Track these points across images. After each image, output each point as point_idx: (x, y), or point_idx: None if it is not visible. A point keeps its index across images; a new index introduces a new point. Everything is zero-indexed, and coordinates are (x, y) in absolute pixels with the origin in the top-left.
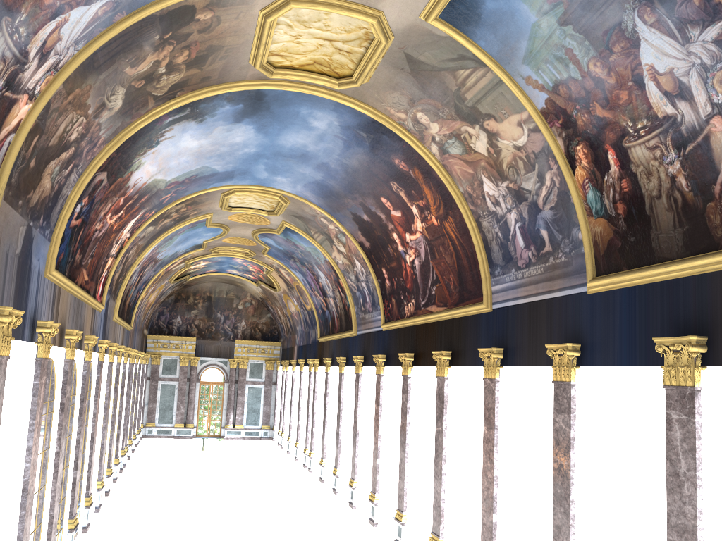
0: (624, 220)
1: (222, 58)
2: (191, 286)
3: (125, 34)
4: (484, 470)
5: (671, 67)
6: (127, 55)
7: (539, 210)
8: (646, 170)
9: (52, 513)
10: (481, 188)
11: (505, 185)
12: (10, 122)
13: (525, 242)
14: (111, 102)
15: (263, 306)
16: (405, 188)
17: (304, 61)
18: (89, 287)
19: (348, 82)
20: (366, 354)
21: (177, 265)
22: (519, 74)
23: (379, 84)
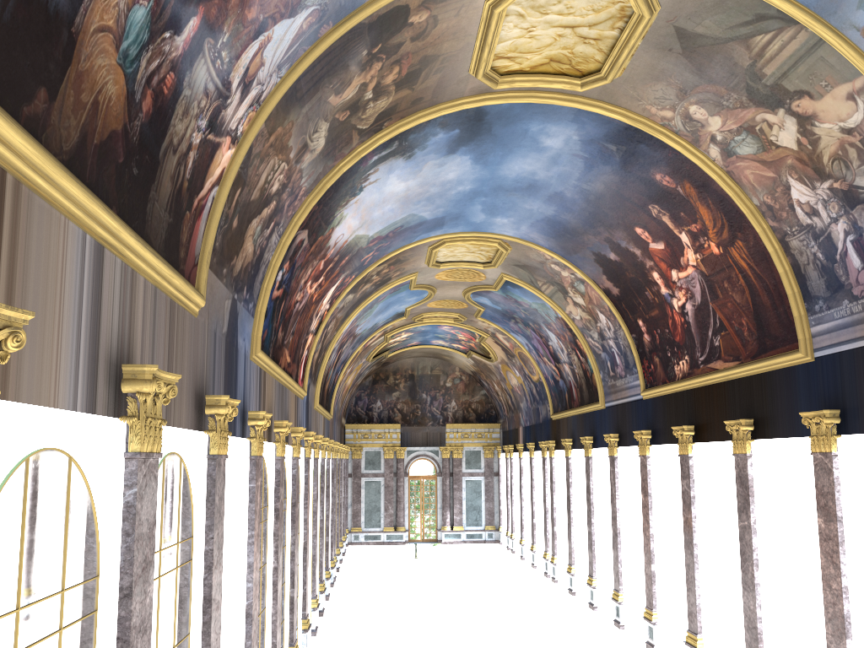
0: None
1: (437, 71)
2: (390, 364)
3: (330, 53)
4: (825, 579)
5: None
6: (331, 79)
7: None
8: None
9: (274, 640)
10: (788, 195)
11: (826, 186)
12: (213, 173)
13: (863, 261)
14: (313, 142)
15: (475, 381)
16: (669, 211)
17: (538, 61)
18: (291, 370)
19: (595, 80)
20: (622, 431)
21: (376, 339)
22: (851, 25)
23: (636, 76)
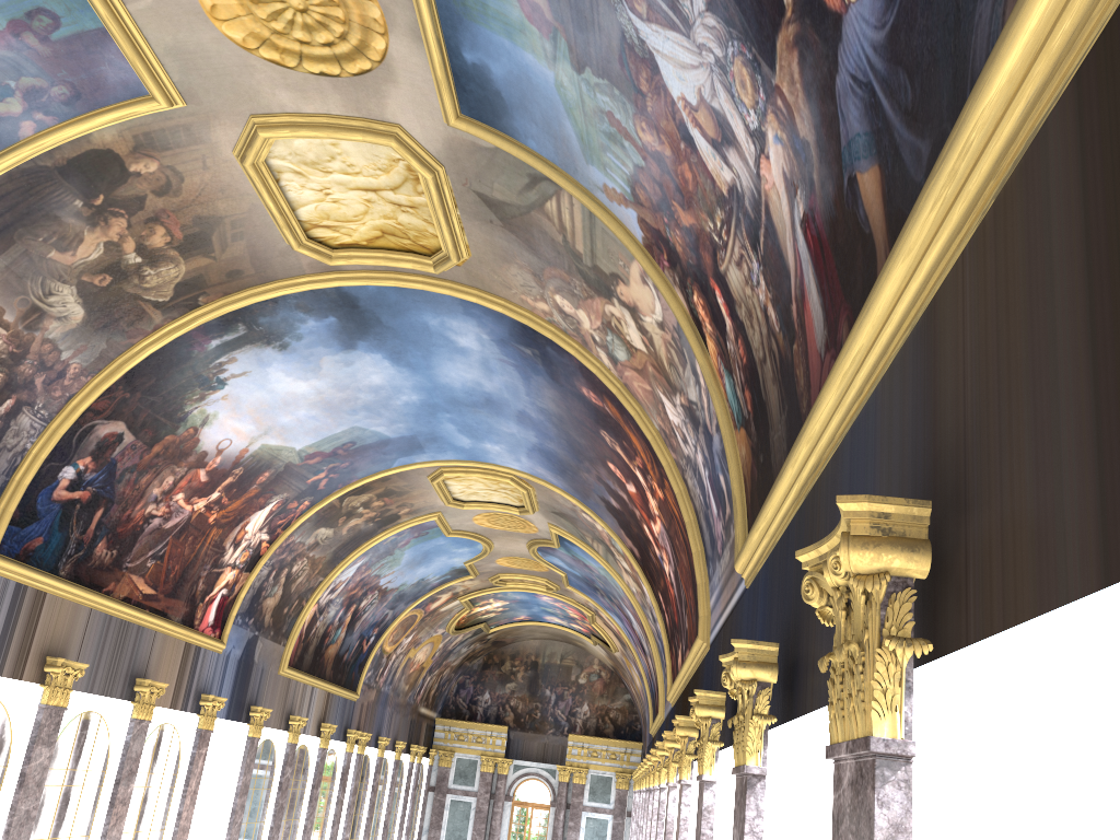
0: (754, 423)
1: (235, 237)
2: (508, 644)
3: (3, 197)
4: None
5: (698, 87)
6: (35, 231)
7: (711, 438)
8: (747, 309)
9: None
10: (667, 415)
11: (679, 402)
12: None
13: (716, 505)
14: (54, 307)
15: (618, 680)
16: (616, 439)
17: (368, 233)
18: (162, 606)
19: (443, 259)
20: None
21: (445, 603)
22: (595, 185)
23: (486, 256)
